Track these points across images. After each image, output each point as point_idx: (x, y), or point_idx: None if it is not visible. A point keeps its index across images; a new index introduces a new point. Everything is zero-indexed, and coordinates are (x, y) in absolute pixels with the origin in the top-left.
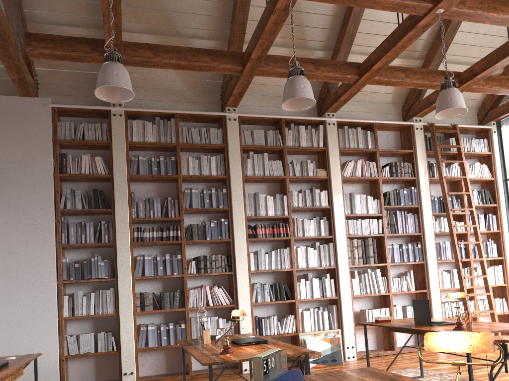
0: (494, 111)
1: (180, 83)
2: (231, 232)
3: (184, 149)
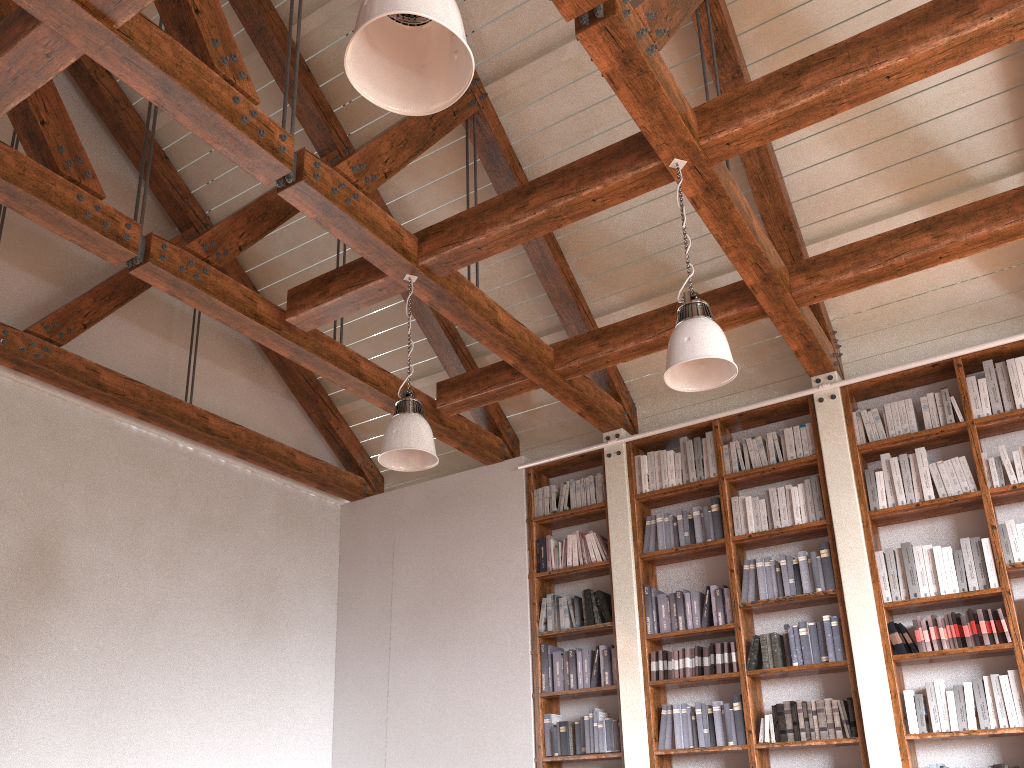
0: None
1: None
2: (847, 645)
3: (743, 483)
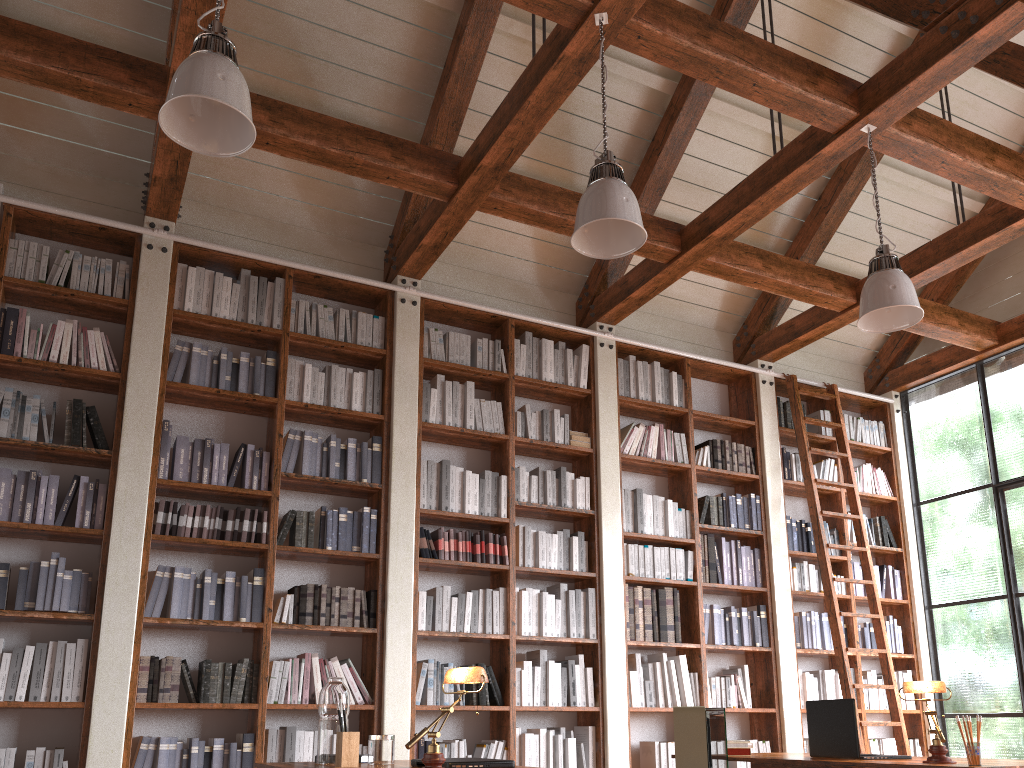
0: (898, 372)
1: (304, 213)
2: (382, 540)
3: (295, 348)
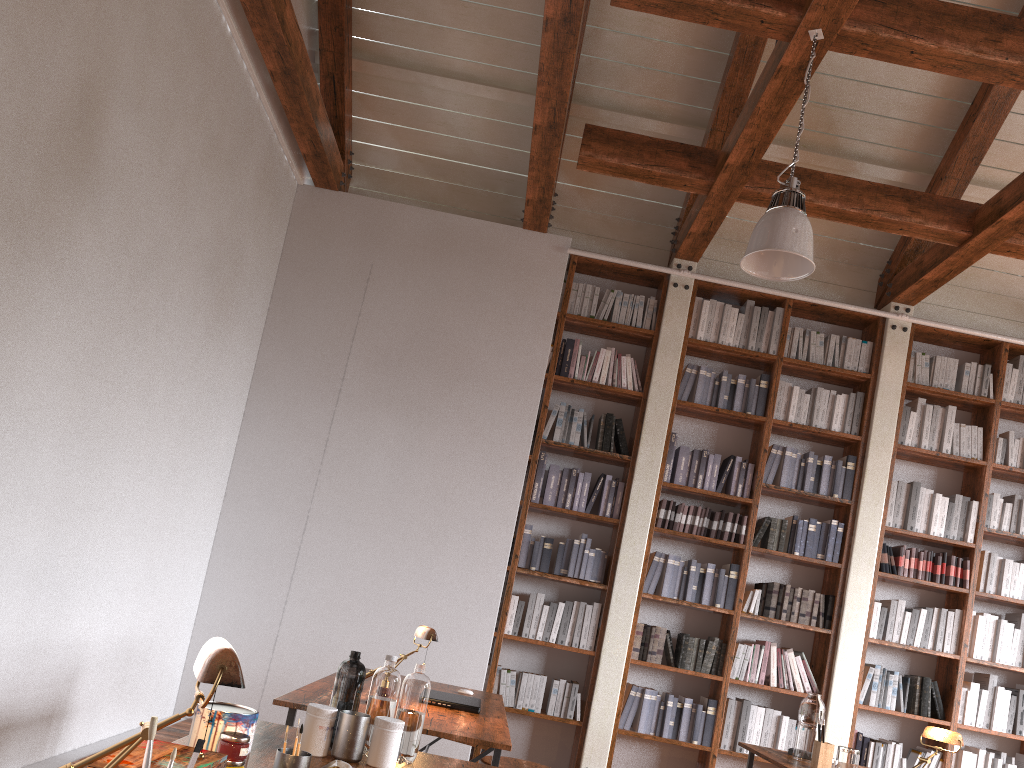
0: None
1: None
2: (845, 552)
3: (784, 369)
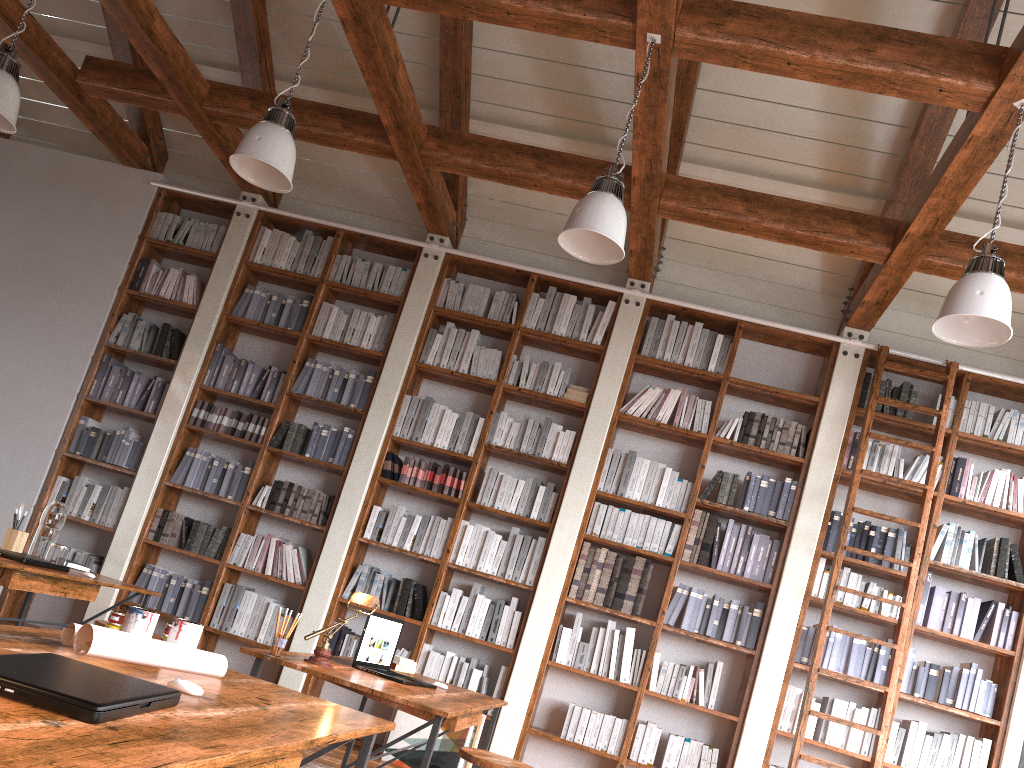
0: None
1: (379, 183)
2: (351, 456)
3: (341, 295)
